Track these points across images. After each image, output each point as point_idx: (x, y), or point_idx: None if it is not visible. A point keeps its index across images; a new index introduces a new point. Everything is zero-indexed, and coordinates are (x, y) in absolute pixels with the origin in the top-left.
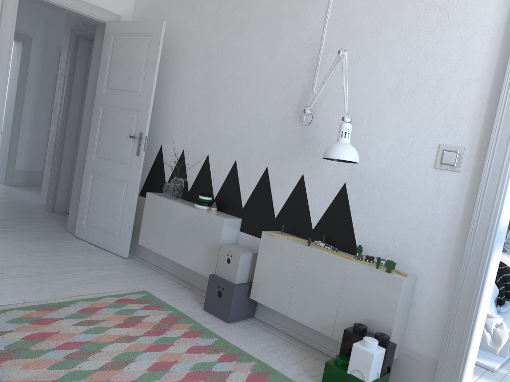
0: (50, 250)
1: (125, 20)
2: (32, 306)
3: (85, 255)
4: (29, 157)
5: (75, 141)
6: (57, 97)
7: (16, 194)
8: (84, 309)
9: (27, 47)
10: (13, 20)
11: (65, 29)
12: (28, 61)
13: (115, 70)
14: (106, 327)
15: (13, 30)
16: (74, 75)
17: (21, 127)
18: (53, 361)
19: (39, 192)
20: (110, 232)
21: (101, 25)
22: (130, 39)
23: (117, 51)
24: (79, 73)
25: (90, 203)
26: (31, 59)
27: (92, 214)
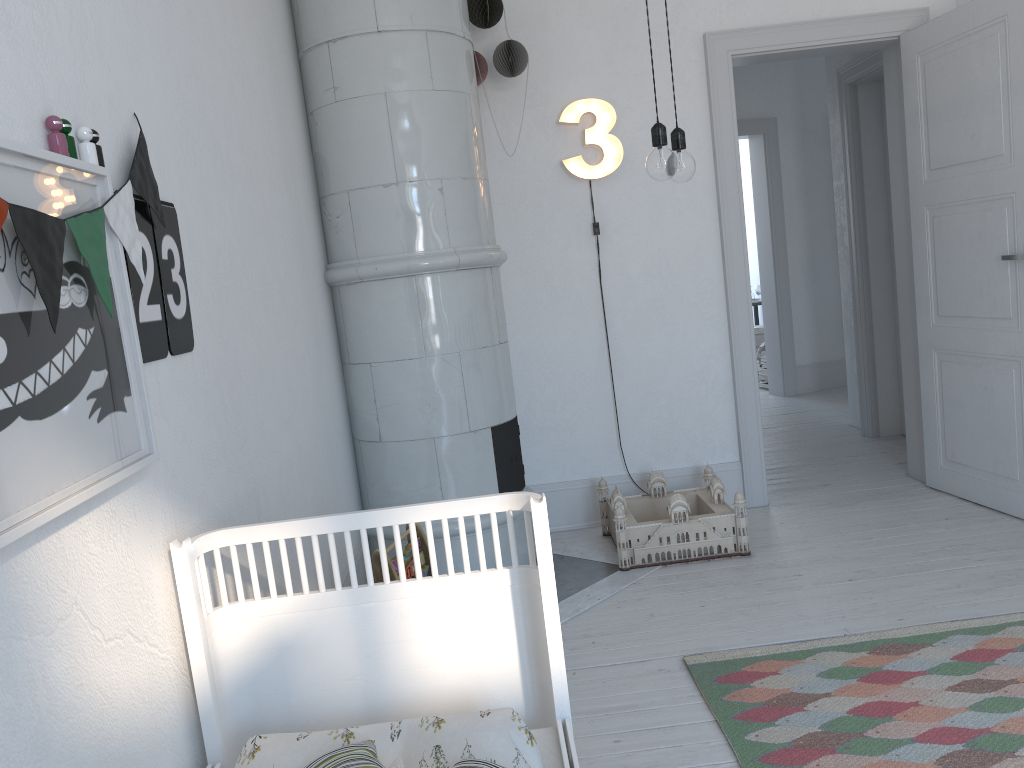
0: (881, 523)
1: (939, 11)
2: (860, 644)
3: (954, 527)
4: (816, 338)
5: (891, 289)
6: (839, 215)
7: (806, 411)
8: (966, 653)
9: (770, 138)
10: (730, 113)
11: (828, 79)
12: (778, 163)
13: (939, 126)
14: (1022, 698)
15: (734, 130)
16: (863, 162)
17: (790, 286)
18: (914, 767)
19: (845, 400)
20: (1002, 473)
21: (891, 46)
22: (958, 48)
23: (935, 85)
24: (872, 154)
25: (945, 415)
26: (782, 158)
27: (954, 438)
